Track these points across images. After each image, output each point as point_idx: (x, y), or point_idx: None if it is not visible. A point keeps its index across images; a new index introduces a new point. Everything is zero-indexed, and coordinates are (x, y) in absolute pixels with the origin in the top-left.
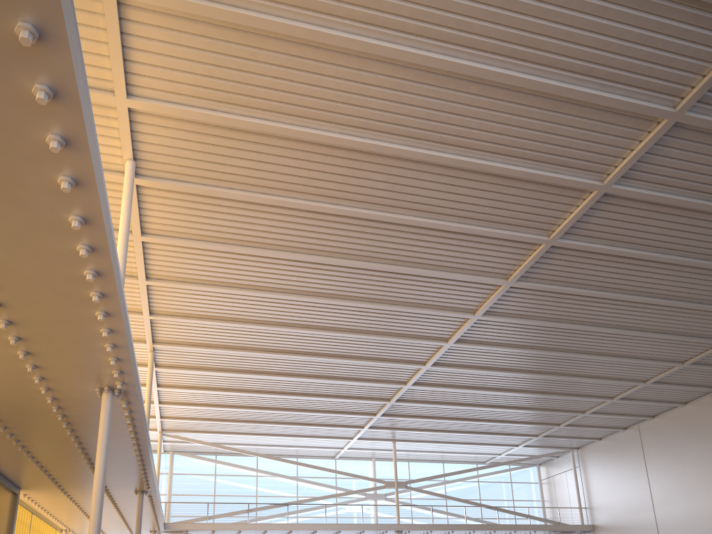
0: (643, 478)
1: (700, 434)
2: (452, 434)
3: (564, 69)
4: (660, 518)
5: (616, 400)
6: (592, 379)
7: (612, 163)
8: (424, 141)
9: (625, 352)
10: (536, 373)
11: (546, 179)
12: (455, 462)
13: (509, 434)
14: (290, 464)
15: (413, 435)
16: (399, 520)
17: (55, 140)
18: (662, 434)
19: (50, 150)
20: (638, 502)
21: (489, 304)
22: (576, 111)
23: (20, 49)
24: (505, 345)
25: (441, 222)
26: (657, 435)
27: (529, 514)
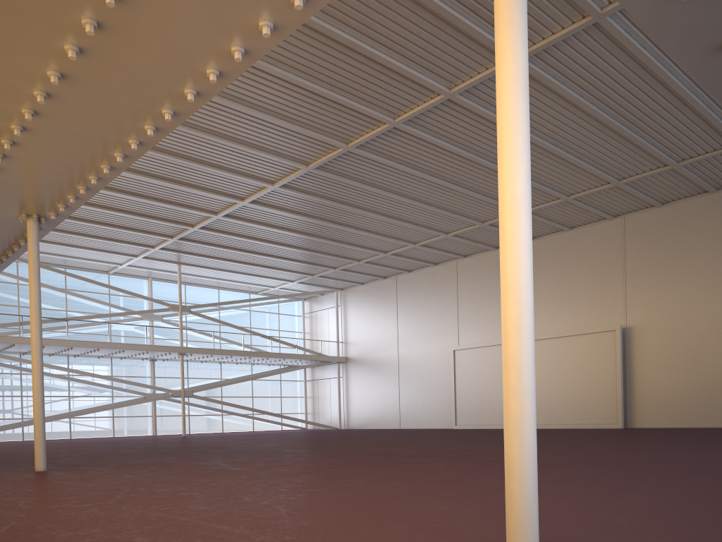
0: (393, 322)
1: (443, 291)
2: (239, 265)
3: (459, 1)
4: (402, 355)
5: (388, 255)
6: (377, 235)
7: (462, 78)
8: (331, 17)
9: (410, 219)
10: (336, 224)
11: (412, 77)
12: (230, 290)
13: (290, 271)
14: (57, 274)
15: (201, 261)
16: (182, 343)
17: (214, 74)
18: (414, 287)
19: (200, 75)
20: (387, 341)
21: (324, 162)
22: (454, 34)
23: (249, 30)
24: (320, 197)
25: (315, 86)
26: (410, 288)
27: (297, 345)
